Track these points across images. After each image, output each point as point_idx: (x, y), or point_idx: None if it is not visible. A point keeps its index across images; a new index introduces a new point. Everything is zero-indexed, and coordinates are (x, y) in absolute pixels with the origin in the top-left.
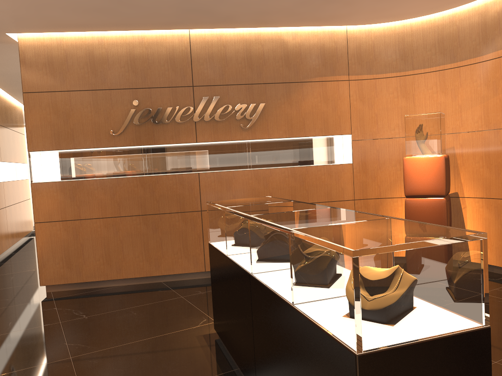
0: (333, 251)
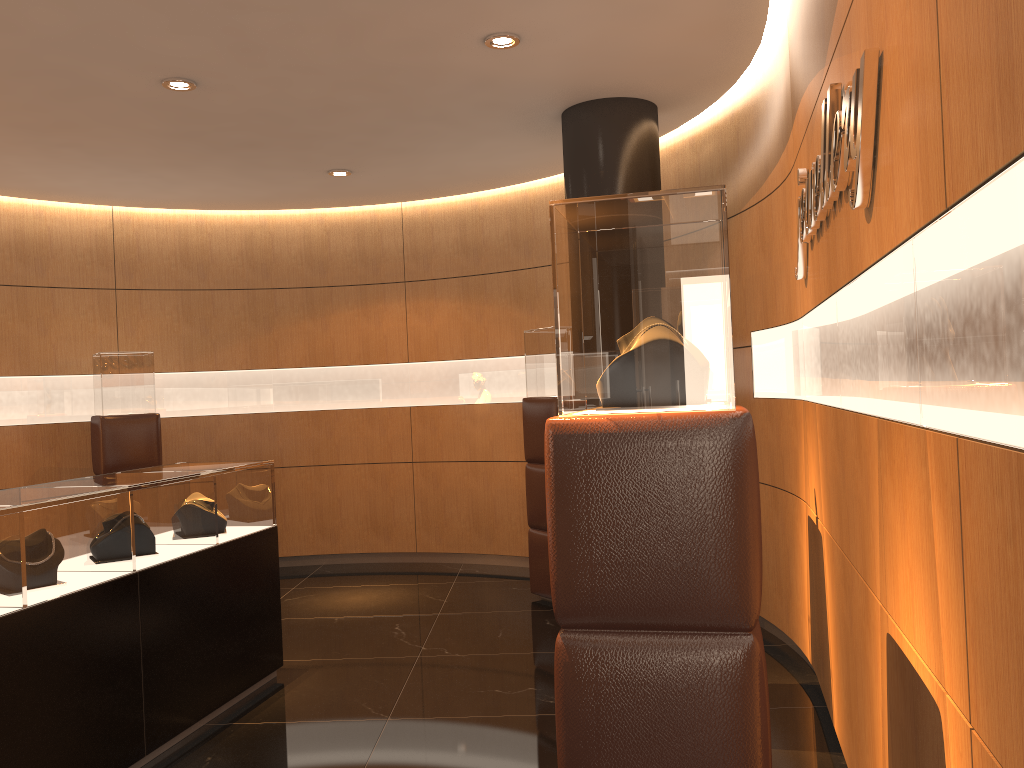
0: (261, 467)
